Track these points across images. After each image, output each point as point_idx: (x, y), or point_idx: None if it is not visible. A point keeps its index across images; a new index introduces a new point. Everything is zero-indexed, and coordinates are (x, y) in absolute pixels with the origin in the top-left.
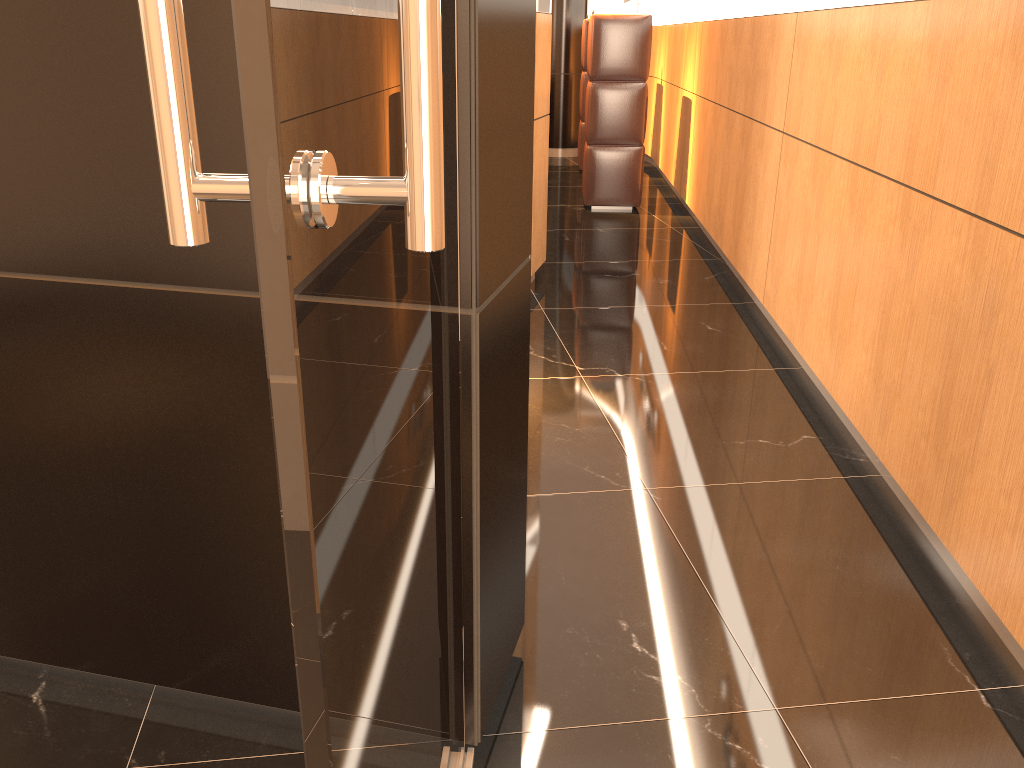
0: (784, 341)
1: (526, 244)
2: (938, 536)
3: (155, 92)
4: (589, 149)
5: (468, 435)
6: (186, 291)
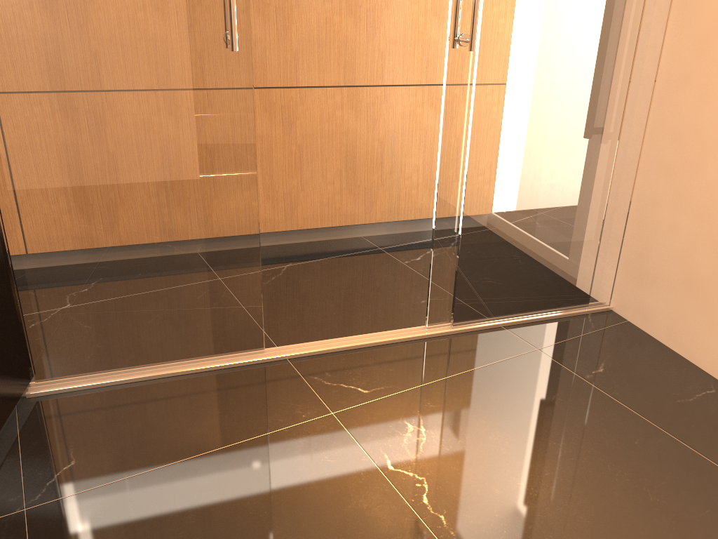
0: None
1: None
2: None
3: (236, 21)
4: None
5: None
6: None
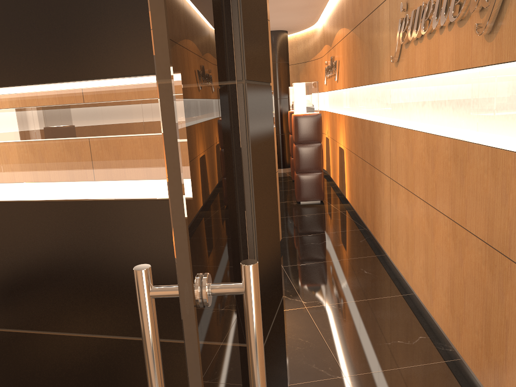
0: (403, 277)
1: (280, 293)
2: None
3: None
4: (297, 175)
5: None
6: (126, 338)
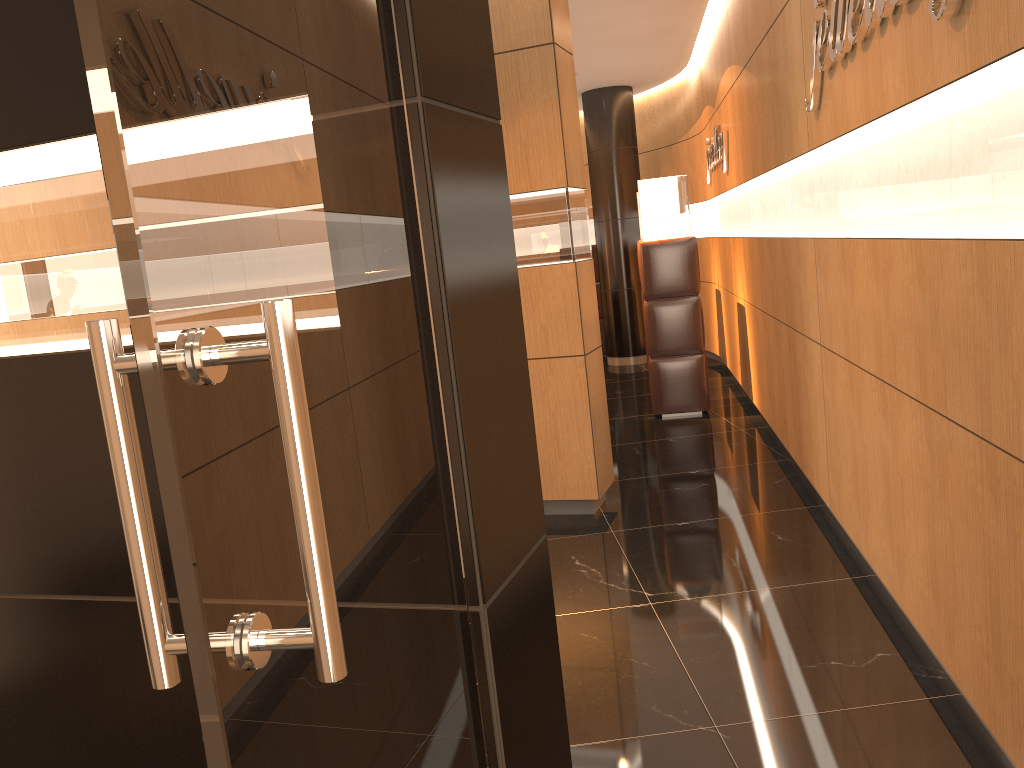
0: (856, 546)
1: (538, 525)
2: (1017, 767)
3: (136, 587)
4: (652, 362)
5: (489, 720)
6: None
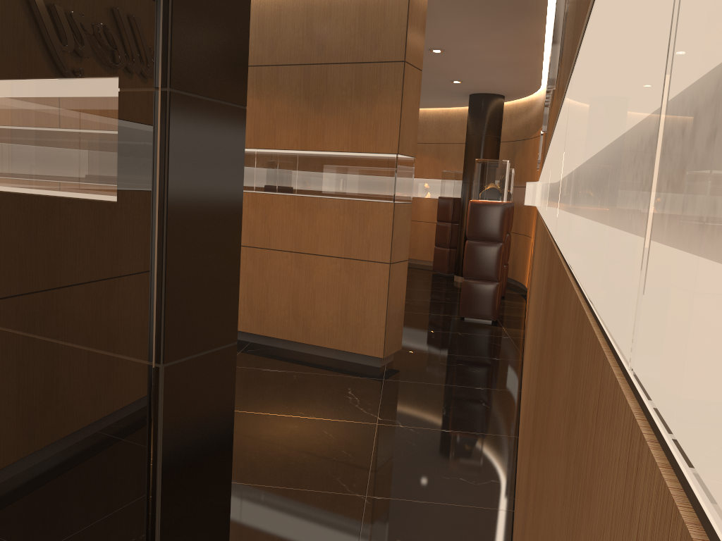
0: None
1: (230, 336)
2: None
3: None
4: (464, 281)
5: (156, 428)
6: None
